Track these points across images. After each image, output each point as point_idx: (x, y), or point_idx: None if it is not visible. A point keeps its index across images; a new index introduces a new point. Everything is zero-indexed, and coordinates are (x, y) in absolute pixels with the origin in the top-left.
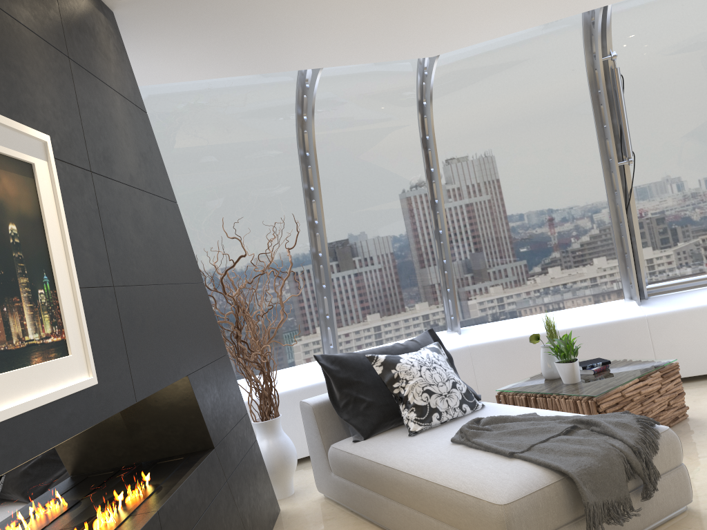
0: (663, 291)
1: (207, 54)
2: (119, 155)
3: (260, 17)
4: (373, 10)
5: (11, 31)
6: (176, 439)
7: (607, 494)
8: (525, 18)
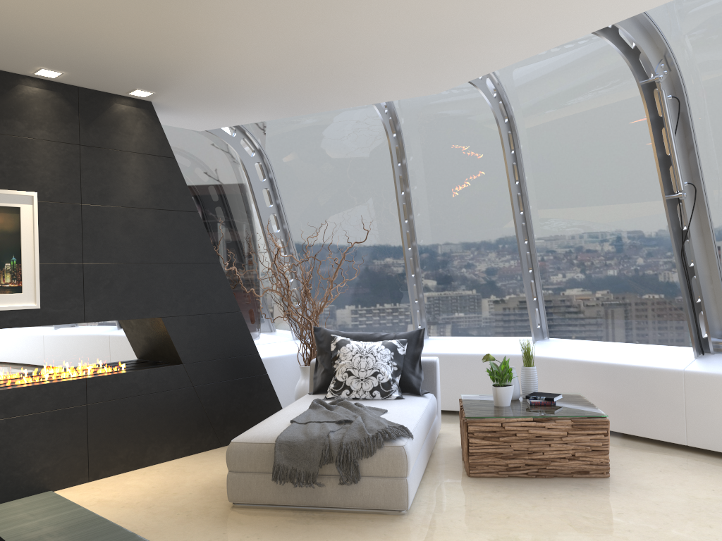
0: None
1: (242, 110)
2: (120, 191)
3: (239, 93)
4: (312, 80)
5: (25, 145)
6: (167, 353)
7: (297, 464)
8: (477, 64)
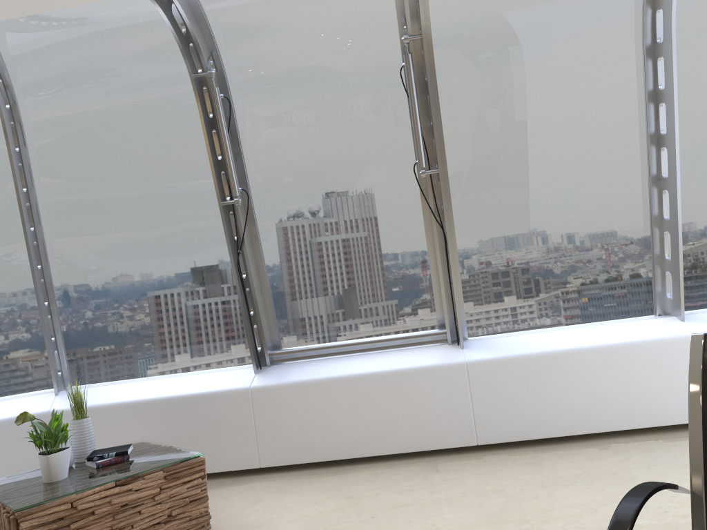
0: (291, 358)
1: None
2: None
3: None
4: None
5: None
6: None
7: None
8: None
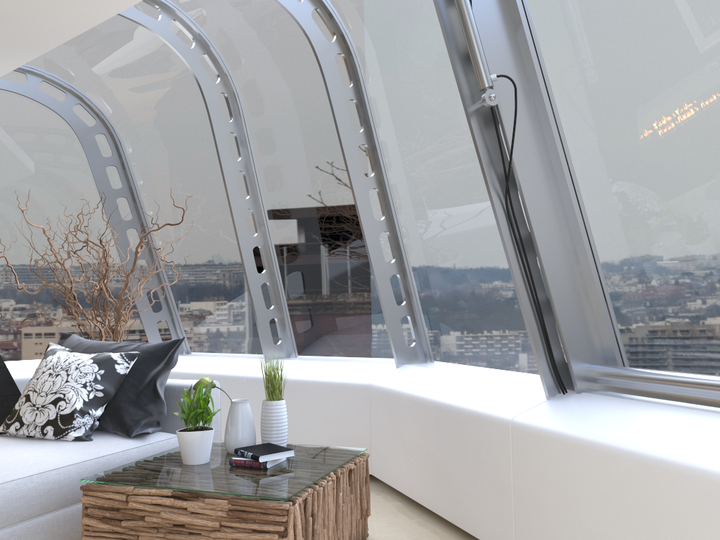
0: (616, 387)
1: None
2: None
3: None
4: None
5: None
6: None
7: None
8: None
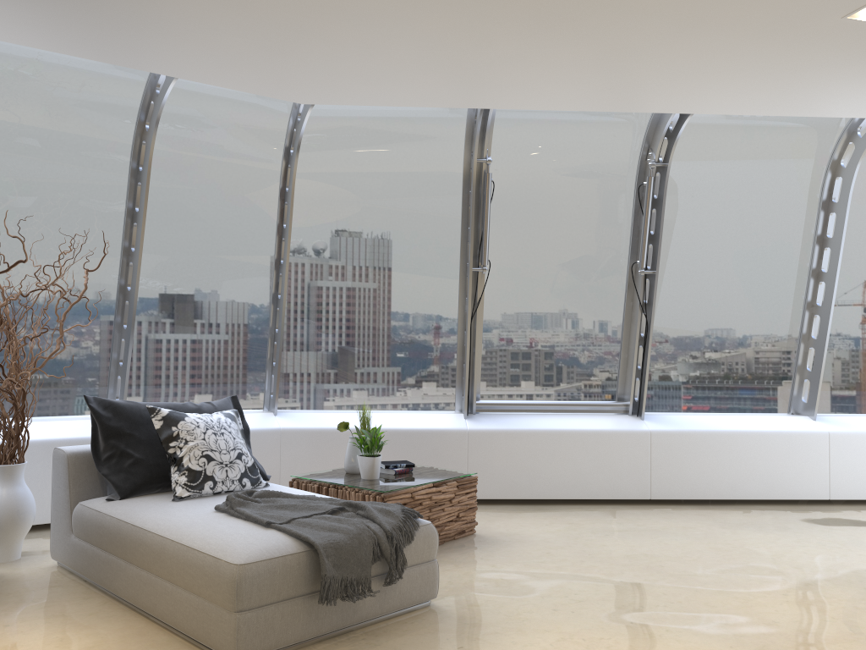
0: (492, 409)
1: (33, 19)
2: None
3: (106, 1)
4: (238, 36)
5: None
6: None
7: (348, 571)
8: (401, 95)
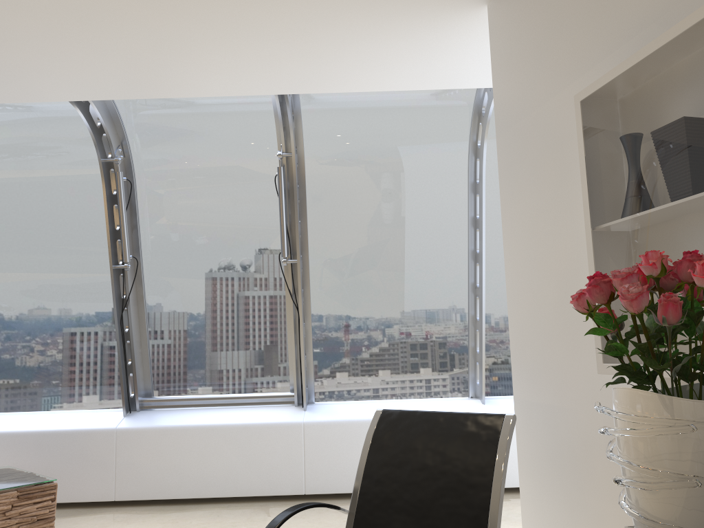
0: (159, 405)
1: None
2: None
3: None
4: None
5: None
6: None
7: None
8: None
